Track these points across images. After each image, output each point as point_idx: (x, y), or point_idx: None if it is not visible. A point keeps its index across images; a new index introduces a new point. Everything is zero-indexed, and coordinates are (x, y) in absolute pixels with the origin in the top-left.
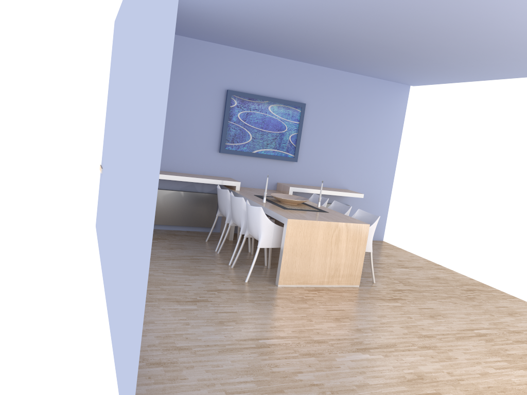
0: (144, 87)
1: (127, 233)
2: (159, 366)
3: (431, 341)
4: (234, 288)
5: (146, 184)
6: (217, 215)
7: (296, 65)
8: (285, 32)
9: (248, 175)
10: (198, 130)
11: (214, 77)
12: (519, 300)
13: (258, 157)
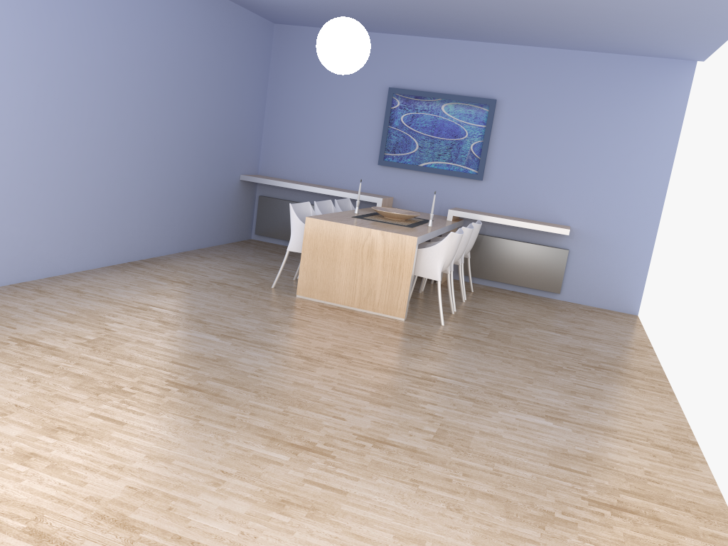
0: (17, 52)
1: (20, 175)
2: (37, 292)
3: (330, 359)
4: (243, 287)
5: None
6: None
7: (485, 48)
8: (371, 1)
9: (416, 195)
10: (356, 138)
11: (376, 73)
12: (667, 396)
13: (426, 171)
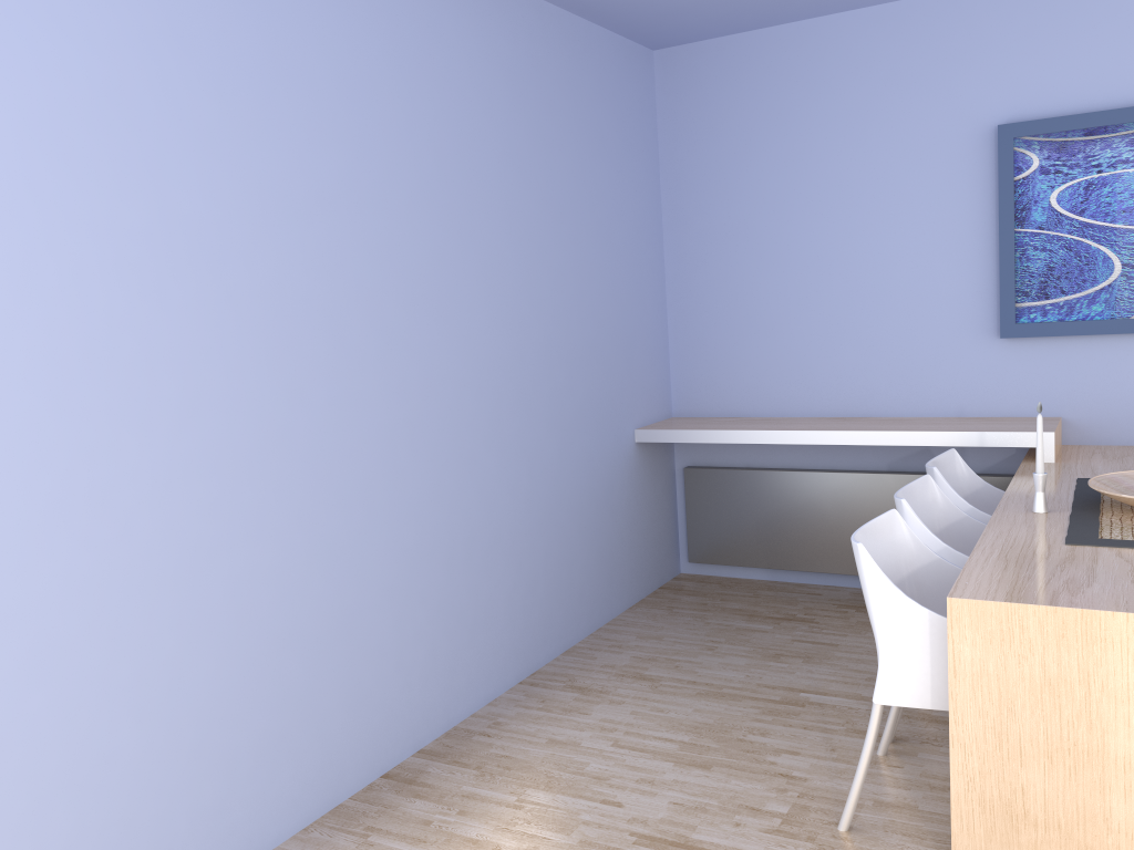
0: None
1: None
2: None
3: None
4: None
5: None
6: None
7: None
8: None
9: None
10: (921, 279)
11: (950, 100)
12: None
13: None
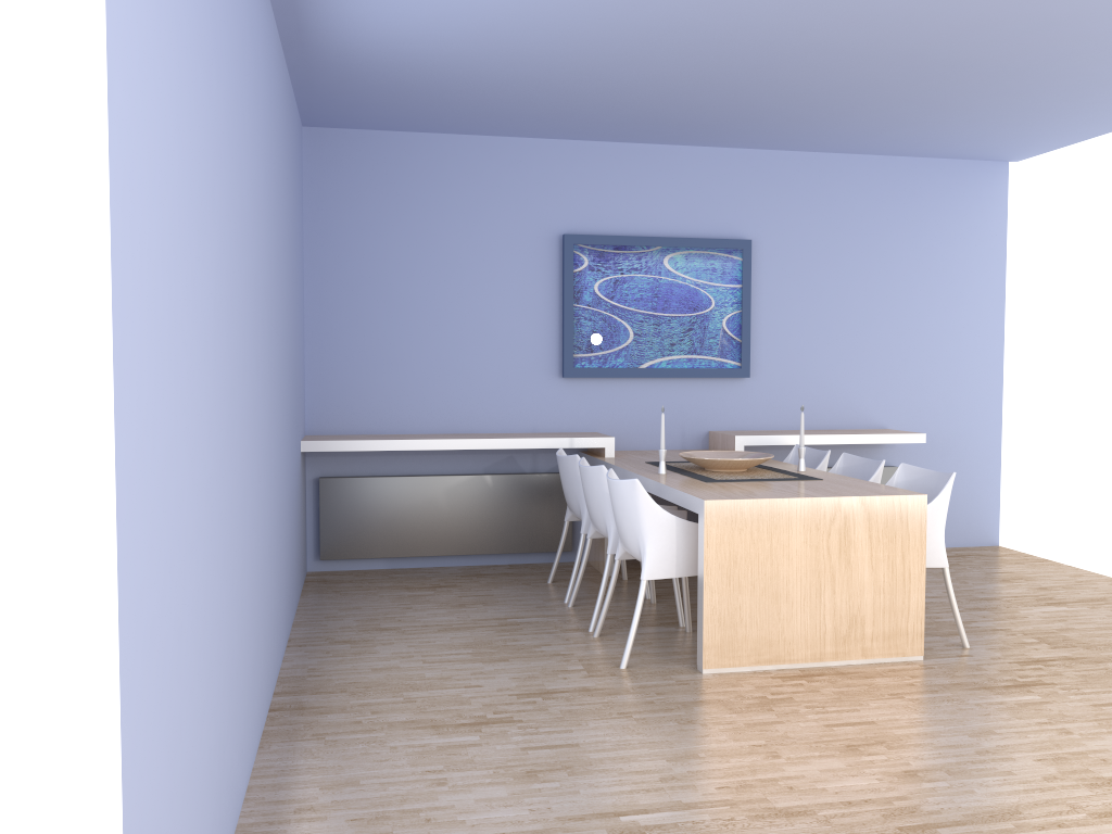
0: (200, 175)
1: (211, 553)
2: None
3: None
4: (588, 686)
5: (159, 398)
6: (568, 520)
7: (716, 156)
8: (656, 68)
9: (638, 422)
10: (510, 333)
11: (531, 211)
12: None
13: (654, 376)
